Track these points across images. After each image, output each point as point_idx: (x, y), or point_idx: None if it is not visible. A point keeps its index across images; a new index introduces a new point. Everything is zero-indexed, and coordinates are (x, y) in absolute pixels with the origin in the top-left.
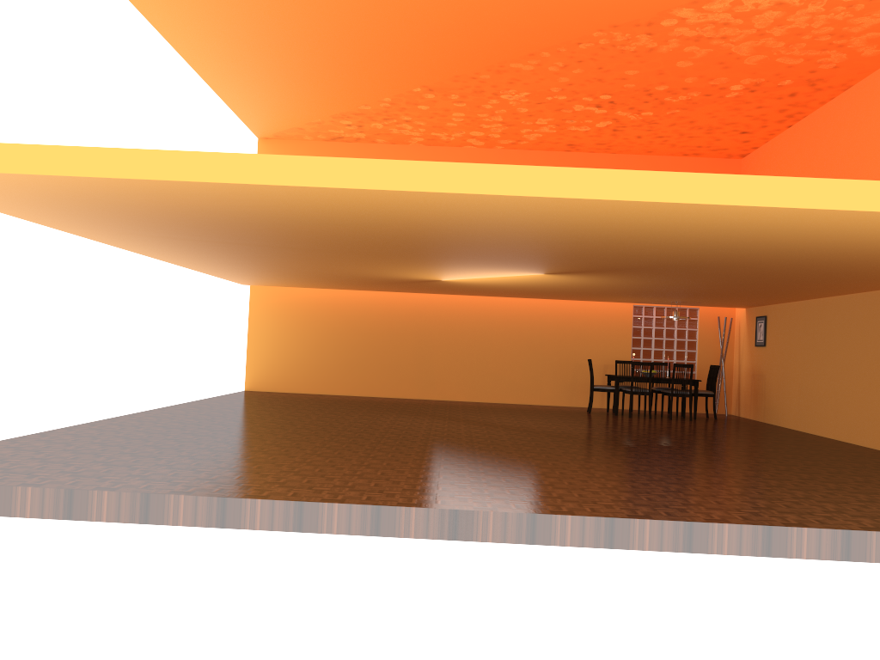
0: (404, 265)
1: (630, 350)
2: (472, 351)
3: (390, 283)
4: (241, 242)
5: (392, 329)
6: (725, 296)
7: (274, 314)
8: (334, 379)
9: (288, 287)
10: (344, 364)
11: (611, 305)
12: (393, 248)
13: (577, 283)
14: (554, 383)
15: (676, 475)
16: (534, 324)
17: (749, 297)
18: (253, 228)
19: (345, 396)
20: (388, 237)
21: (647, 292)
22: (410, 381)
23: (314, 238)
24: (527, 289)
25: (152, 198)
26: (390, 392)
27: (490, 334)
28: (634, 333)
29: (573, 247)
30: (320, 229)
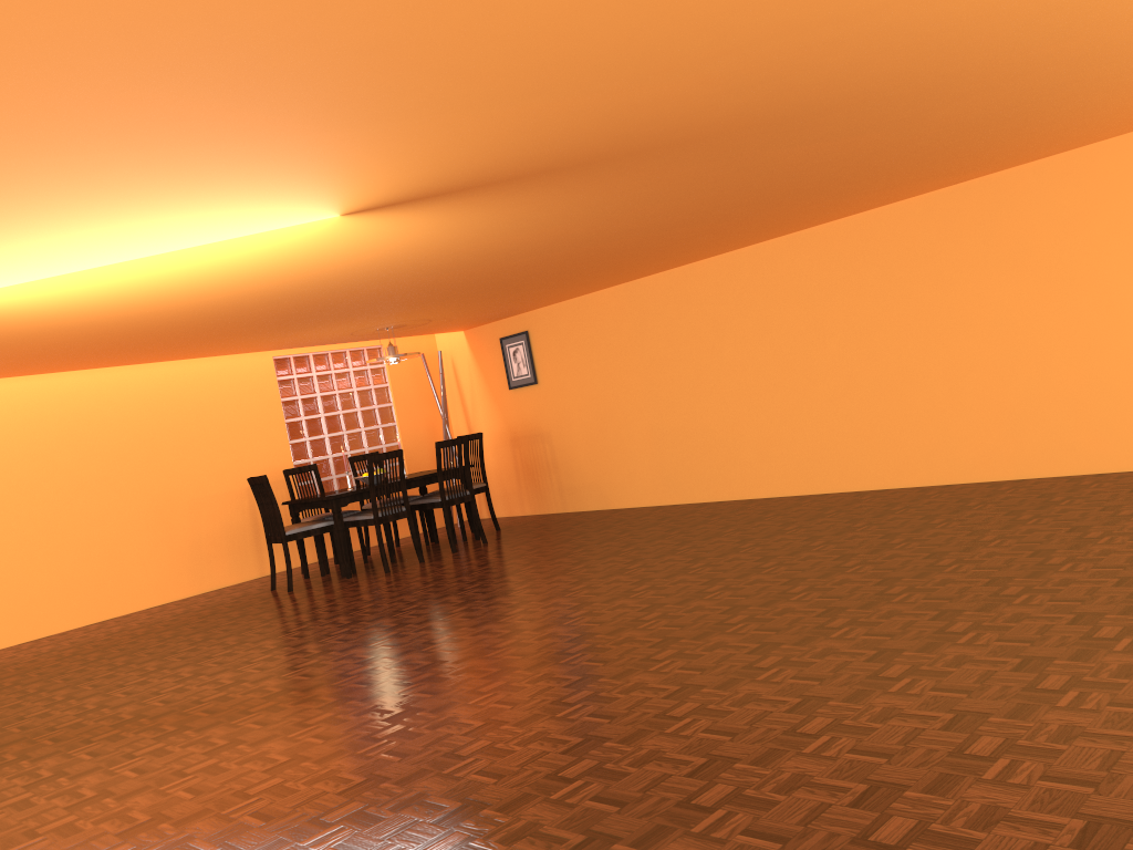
0: None
1: (288, 446)
2: None
3: None
4: None
5: None
6: (536, 285)
7: None
8: None
9: None
10: None
11: (232, 364)
12: None
13: (334, 266)
14: (155, 555)
15: None
16: (75, 434)
17: (562, 286)
18: None
19: None
20: None
21: (411, 294)
22: None
23: None
24: (131, 323)
25: None
26: None
27: None
28: (288, 413)
29: None
30: None
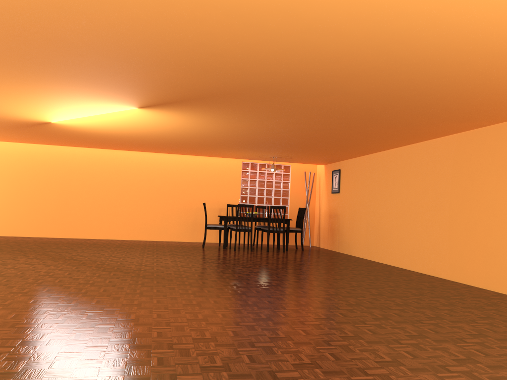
0: None
1: (239, 196)
2: (110, 197)
3: (10, 128)
4: None
5: (37, 177)
6: (311, 148)
7: None
8: None
9: None
10: None
11: (225, 161)
12: None
13: (180, 126)
14: (179, 223)
15: (253, 348)
16: (163, 175)
17: (330, 150)
18: None
19: None
20: None
21: (248, 143)
22: (53, 222)
23: None
24: (144, 138)
25: None
26: (35, 232)
27: (125, 183)
28: (243, 184)
29: (117, 21)
30: None
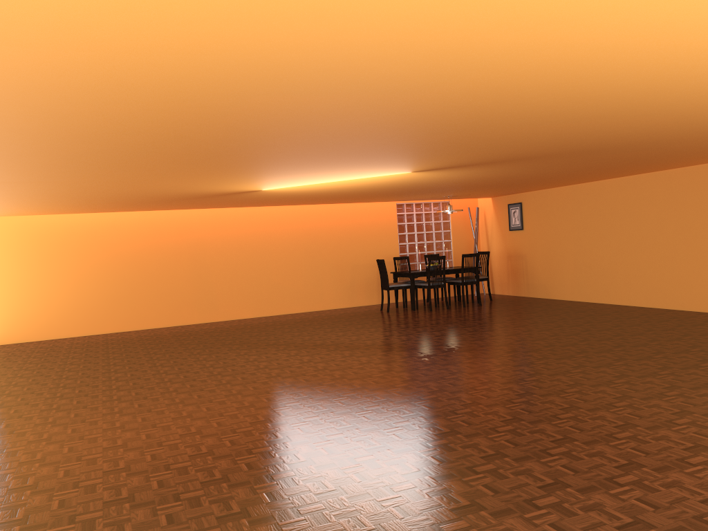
0: (266, 170)
1: (398, 246)
2: (252, 265)
3: (186, 199)
4: (81, 144)
5: (162, 252)
6: (517, 185)
7: (12, 250)
8: (101, 316)
9: (26, 216)
10: (110, 298)
11: (377, 205)
12: (316, 142)
13: (414, 181)
14: (335, 287)
15: None
16: (309, 230)
17: (533, 186)
18: (164, 107)
19: (119, 334)
20: (361, 120)
21: (453, 188)
22: (189, 305)
23: (234, 127)
24: (336, 193)
25: (62, 2)
26: (169, 320)
27: (268, 246)
28: (400, 230)
29: (572, 125)
30: (283, 106)
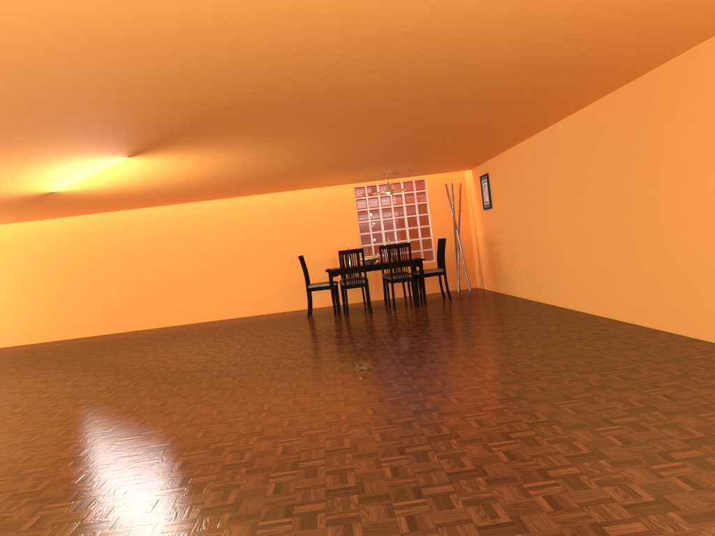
0: None
1: (358, 236)
2: (184, 268)
3: (19, 206)
4: None
5: (89, 258)
6: (421, 155)
7: None
8: (33, 325)
9: None
10: (41, 307)
11: (330, 191)
12: None
13: (212, 166)
14: (282, 287)
15: (182, 486)
16: (248, 226)
17: (451, 152)
18: None
19: (44, 343)
20: None
21: (327, 166)
22: (120, 312)
23: None
24: (188, 186)
25: None
26: (100, 329)
27: (201, 245)
28: (360, 218)
29: None
30: None
